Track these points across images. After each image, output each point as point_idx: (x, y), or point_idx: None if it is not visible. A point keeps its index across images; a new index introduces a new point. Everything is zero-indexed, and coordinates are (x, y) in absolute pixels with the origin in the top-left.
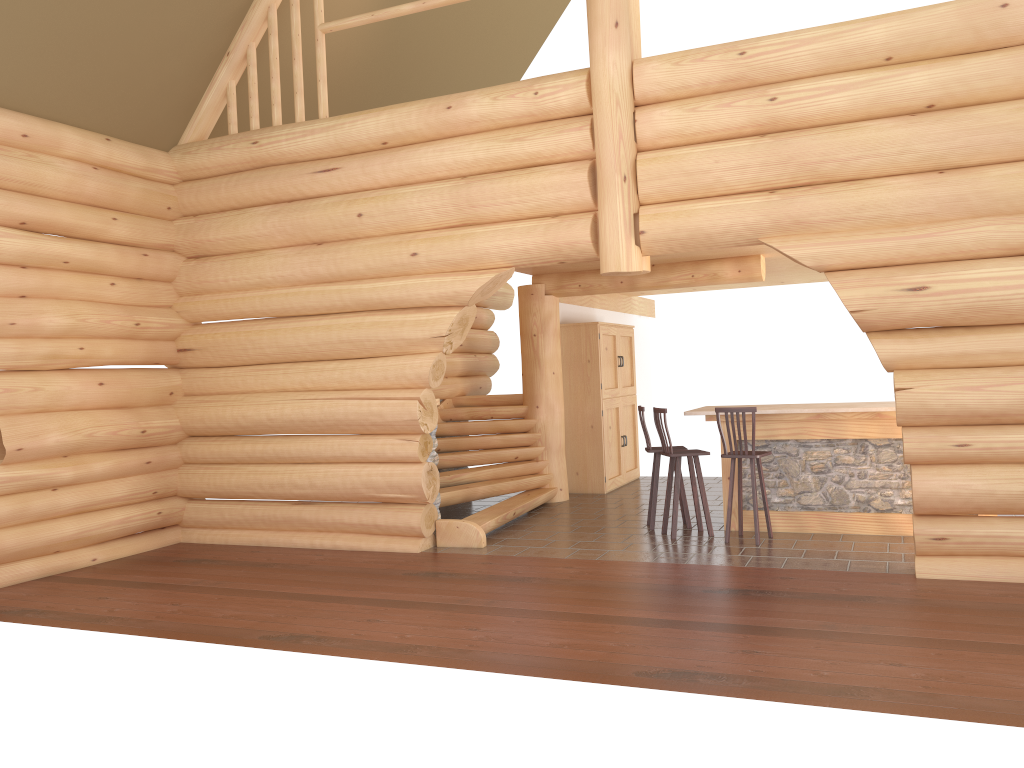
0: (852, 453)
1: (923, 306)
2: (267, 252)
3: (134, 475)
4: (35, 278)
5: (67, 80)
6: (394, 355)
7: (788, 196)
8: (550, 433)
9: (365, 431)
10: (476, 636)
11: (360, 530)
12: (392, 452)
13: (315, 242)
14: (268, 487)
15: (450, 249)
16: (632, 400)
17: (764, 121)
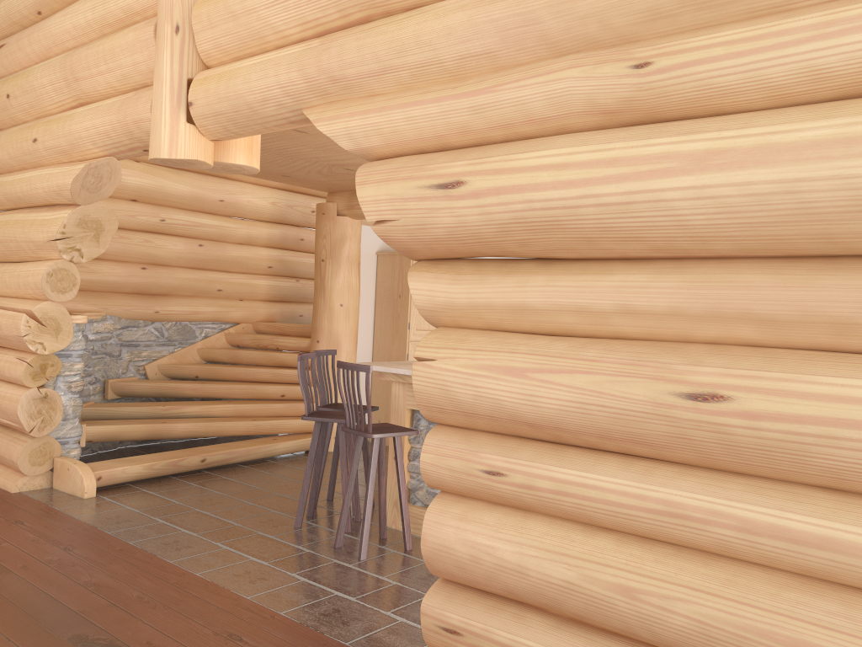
0: None
1: (457, 216)
2: None
3: None
4: None
5: None
6: (37, 260)
7: (329, 39)
8: (330, 373)
9: (1, 344)
10: None
11: None
12: (8, 371)
13: None
14: None
15: (56, 133)
16: None
17: None
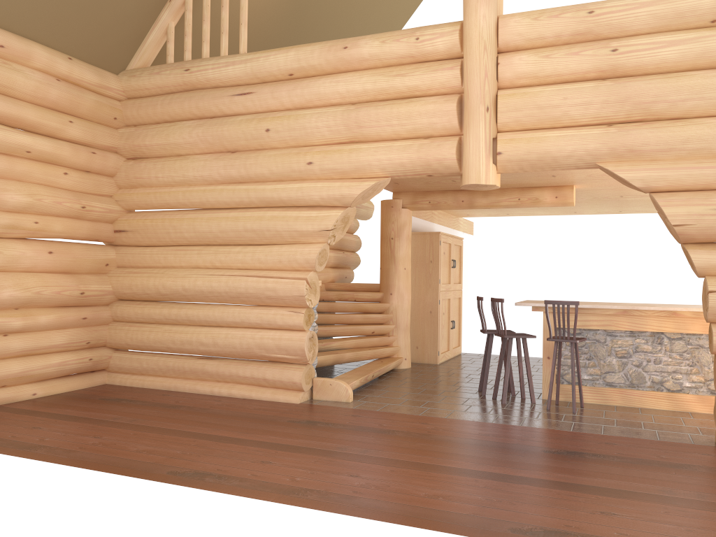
0: (650, 343)
1: None
2: (191, 157)
3: (72, 328)
4: (2, 162)
5: (40, 5)
6: (288, 243)
7: (624, 129)
8: (400, 315)
9: (261, 303)
10: (358, 483)
11: (251, 382)
12: (282, 321)
13: (230, 151)
14: (179, 343)
15: (339, 160)
16: (459, 294)
17: (606, 68)
